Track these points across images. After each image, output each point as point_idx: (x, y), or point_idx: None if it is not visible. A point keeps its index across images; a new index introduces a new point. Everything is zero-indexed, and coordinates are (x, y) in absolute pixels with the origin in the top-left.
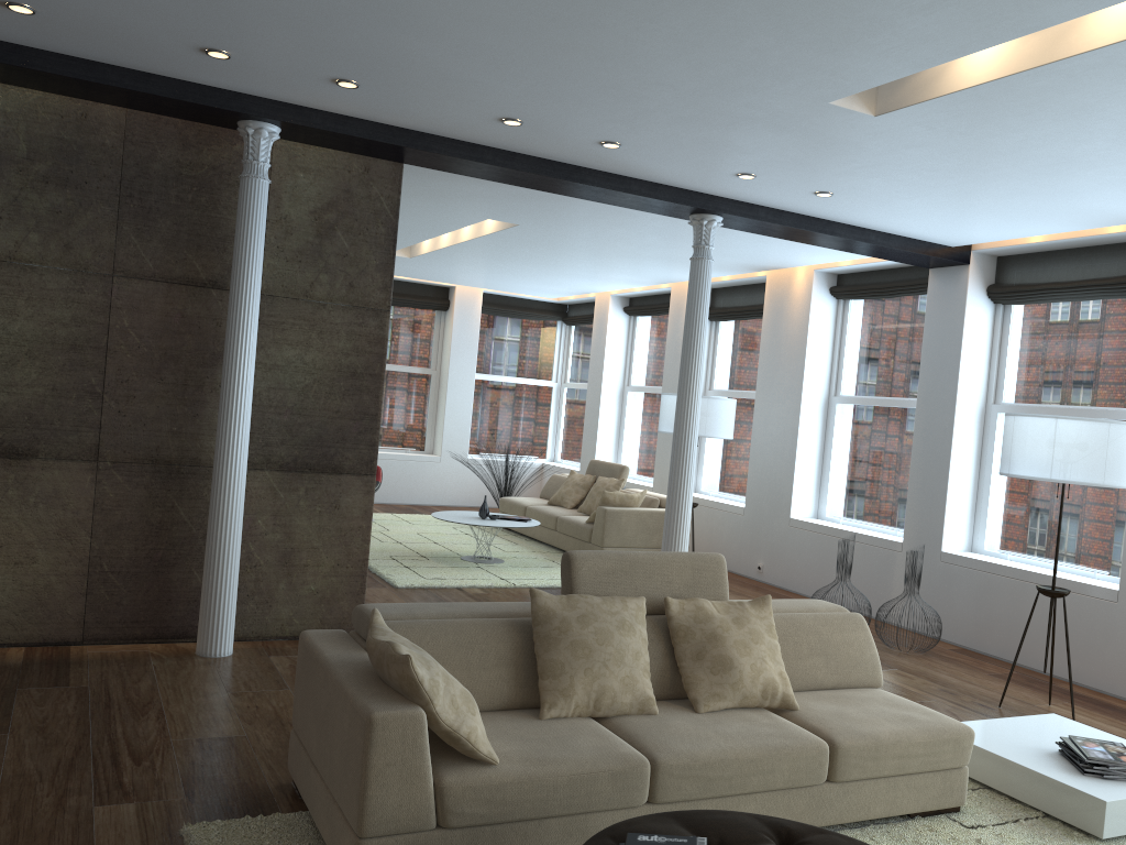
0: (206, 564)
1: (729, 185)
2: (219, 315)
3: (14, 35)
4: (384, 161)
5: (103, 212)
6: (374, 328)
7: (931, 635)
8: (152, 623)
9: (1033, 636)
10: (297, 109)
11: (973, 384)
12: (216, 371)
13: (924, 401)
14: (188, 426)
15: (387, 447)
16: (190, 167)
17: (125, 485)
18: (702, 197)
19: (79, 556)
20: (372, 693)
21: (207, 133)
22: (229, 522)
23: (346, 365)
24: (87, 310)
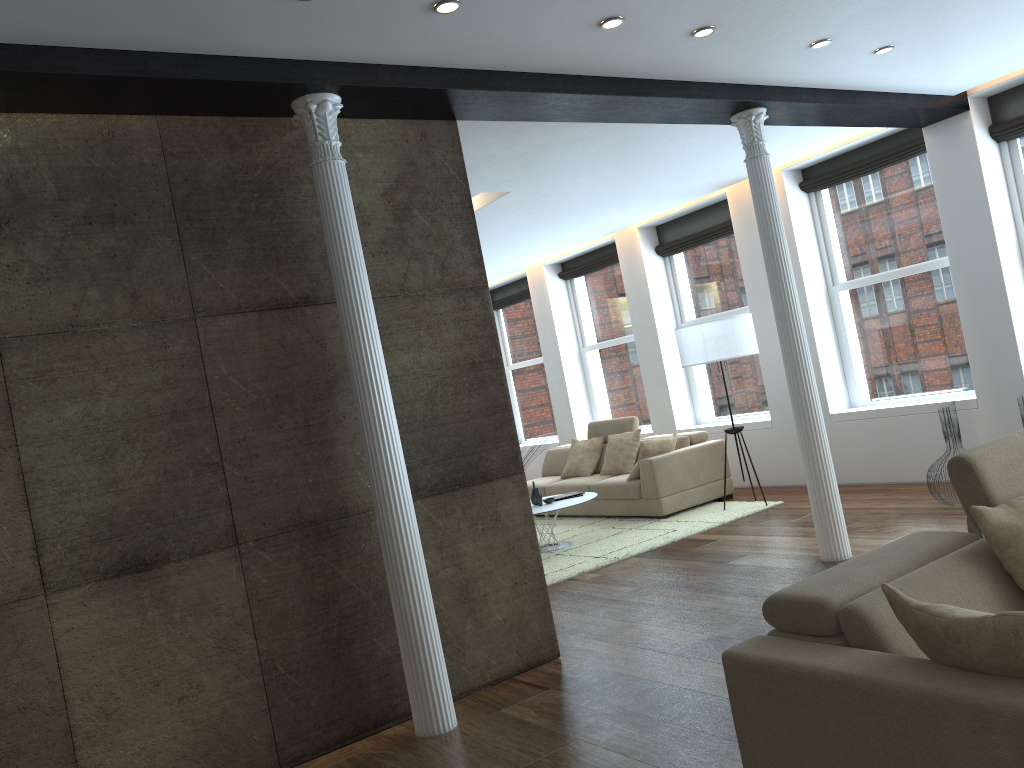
0: (401, 627)
1: (789, 64)
2: (320, 335)
3: (36, 28)
4: (437, 122)
5: (164, 245)
6: (478, 309)
7: None
8: (348, 718)
9: None
10: (362, 68)
11: (1004, 224)
12: (335, 401)
13: (957, 255)
14: (324, 473)
15: None
16: (244, 171)
17: (276, 564)
18: (751, 89)
19: (249, 665)
20: (1023, 694)
21: (251, 128)
22: (415, 568)
23: (463, 358)
24: (177, 367)
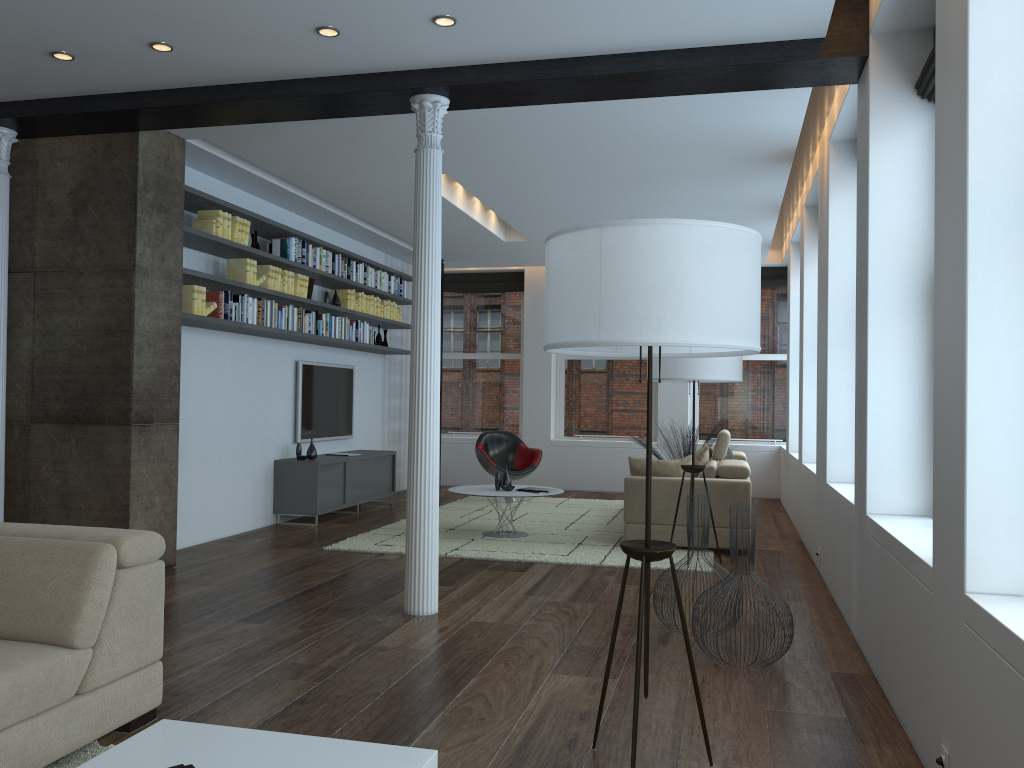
0: None
1: (364, 51)
2: (8, 294)
3: None
4: (122, 134)
5: None
6: (123, 287)
7: (864, 651)
8: None
9: (898, 657)
10: None
11: (905, 241)
12: (8, 341)
13: (858, 283)
14: None
15: (608, 435)
16: None
17: None
18: (386, 77)
19: None
20: None
21: None
22: None
23: (102, 325)
24: None
